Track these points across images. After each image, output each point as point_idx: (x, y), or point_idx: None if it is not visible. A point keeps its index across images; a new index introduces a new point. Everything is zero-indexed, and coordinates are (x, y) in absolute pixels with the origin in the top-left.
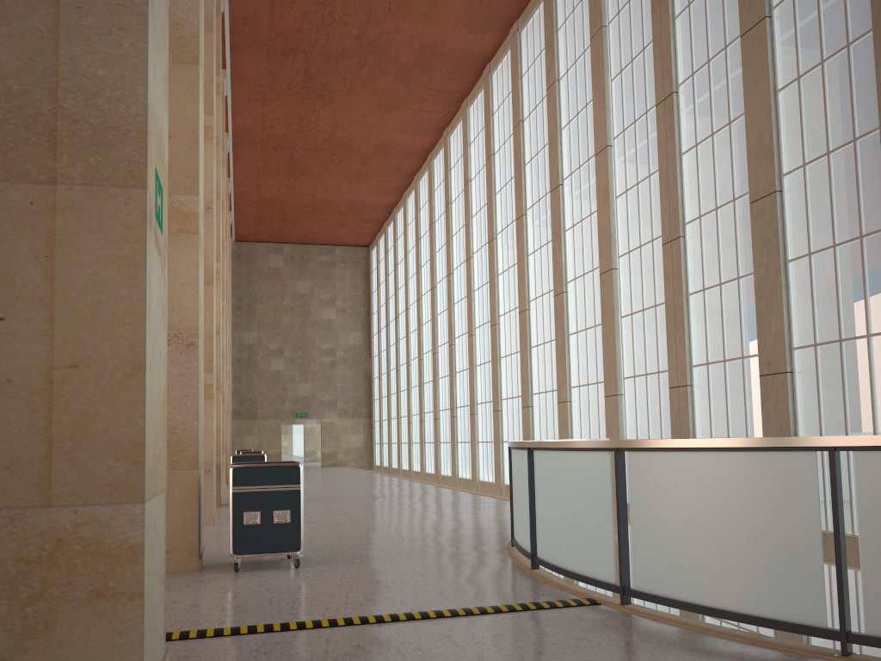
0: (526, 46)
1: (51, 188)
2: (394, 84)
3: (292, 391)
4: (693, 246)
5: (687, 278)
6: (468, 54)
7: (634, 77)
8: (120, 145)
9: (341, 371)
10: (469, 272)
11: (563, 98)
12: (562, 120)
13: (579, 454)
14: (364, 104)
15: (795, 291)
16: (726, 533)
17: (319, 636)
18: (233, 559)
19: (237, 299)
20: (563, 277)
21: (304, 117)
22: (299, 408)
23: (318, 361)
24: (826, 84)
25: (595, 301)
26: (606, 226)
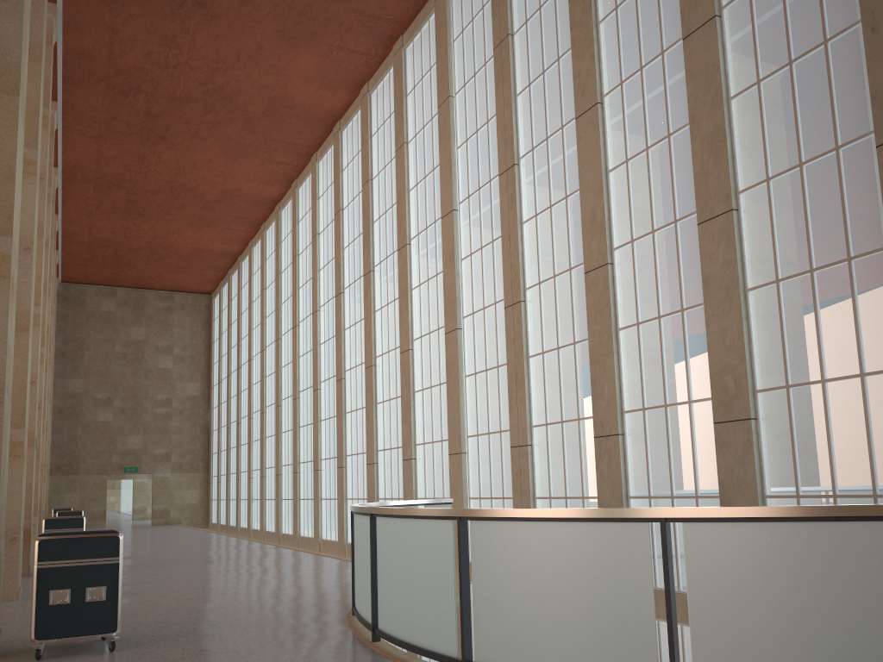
0: (377, 108)
1: None
2: (242, 133)
3: (121, 443)
4: (533, 311)
5: (528, 341)
6: (318, 110)
7: (479, 147)
8: None
9: (177, 423)
10: (315, 325)
11: (411, 161)
12: (410, 182)
13: (422, 522)
14: (209, 150)
15: (625, 357)
16: (566, 604)
17: None
18: (35, 645)
19: (61, 344)
20: (409, 335)
21: (143, 158)
22: (129, 462)
23: (152, 412)
24: (650, 169)
25: (441, 360)
26: (452, 287)
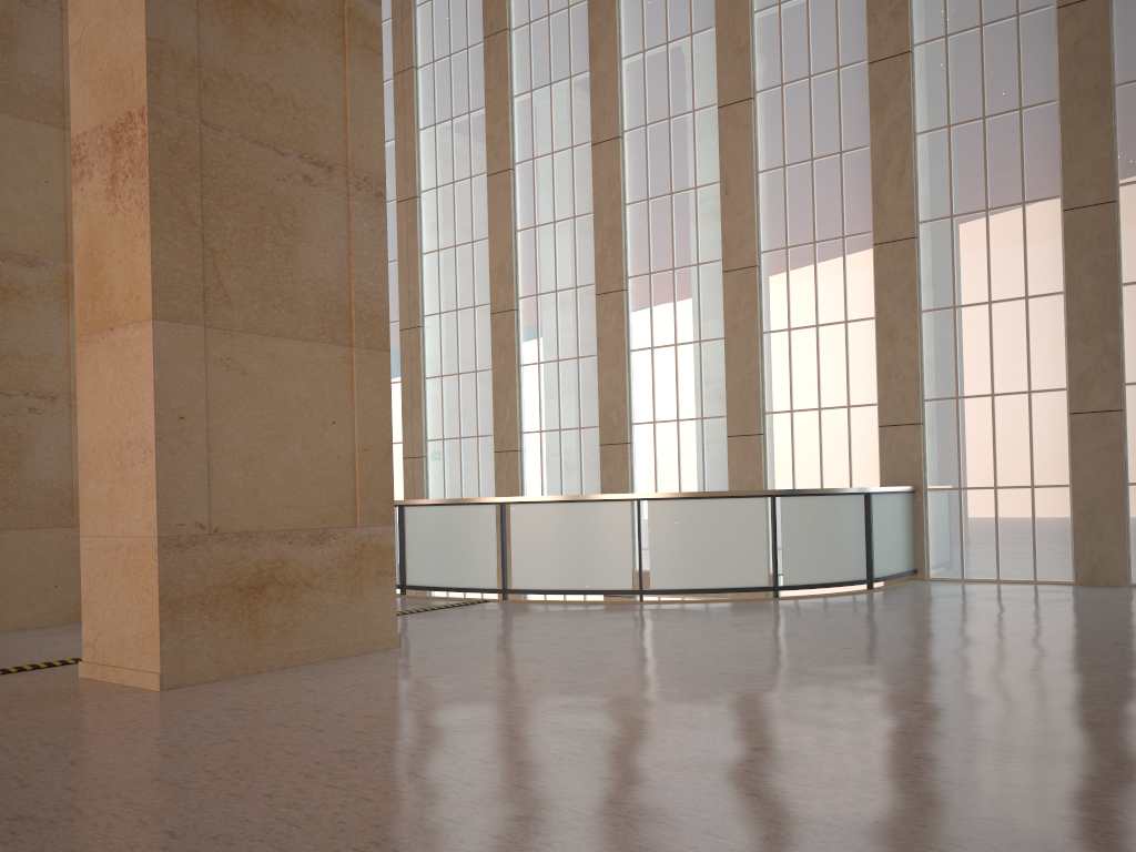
0: None
1: (350, 348)
2: None
3: None
4: (432, 337)
5: (425, 364)
6: None
7: None
8: (379, 326)
9: None
10: None
11: None
12: None
13: (465, 507)
14: None
15: (525, 389)
16: (579, 547)
17: None
18: None
19: None
20: None
21: None
22: None
23: None
24: (556, 239)
25: None
26: None
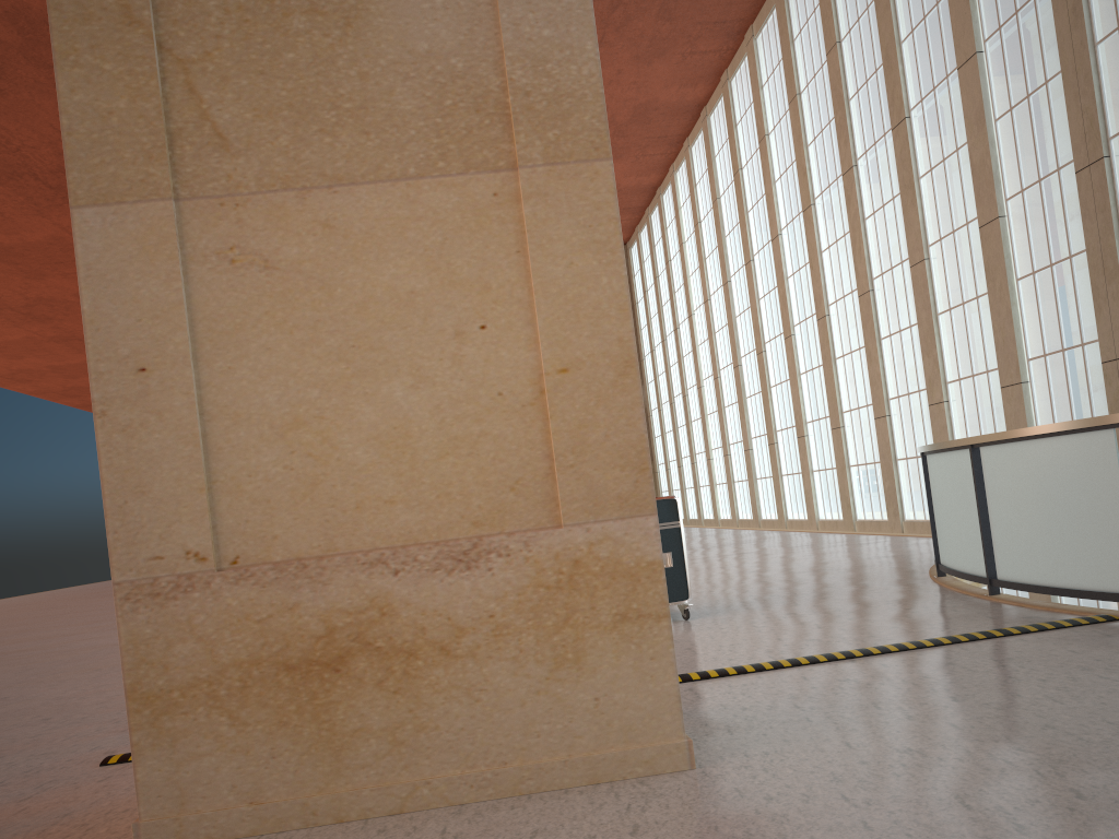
0: None
1: (511, 174)
2: (656, 24)
3: None
4: None
5: (1118, 212)
6: None
7: None
8: (578, 114)
9: None
10: (777, 255)
11: (899, 0)
12: (900, 31)
13: (1062, 440)
14: (618, 58)
15: None
16: None
17: (789, 675)
18: None
19: None
20: (922, 240)
21: None
22: None
23: None
24: None
25: (974, 265)
26: (984, 162)
